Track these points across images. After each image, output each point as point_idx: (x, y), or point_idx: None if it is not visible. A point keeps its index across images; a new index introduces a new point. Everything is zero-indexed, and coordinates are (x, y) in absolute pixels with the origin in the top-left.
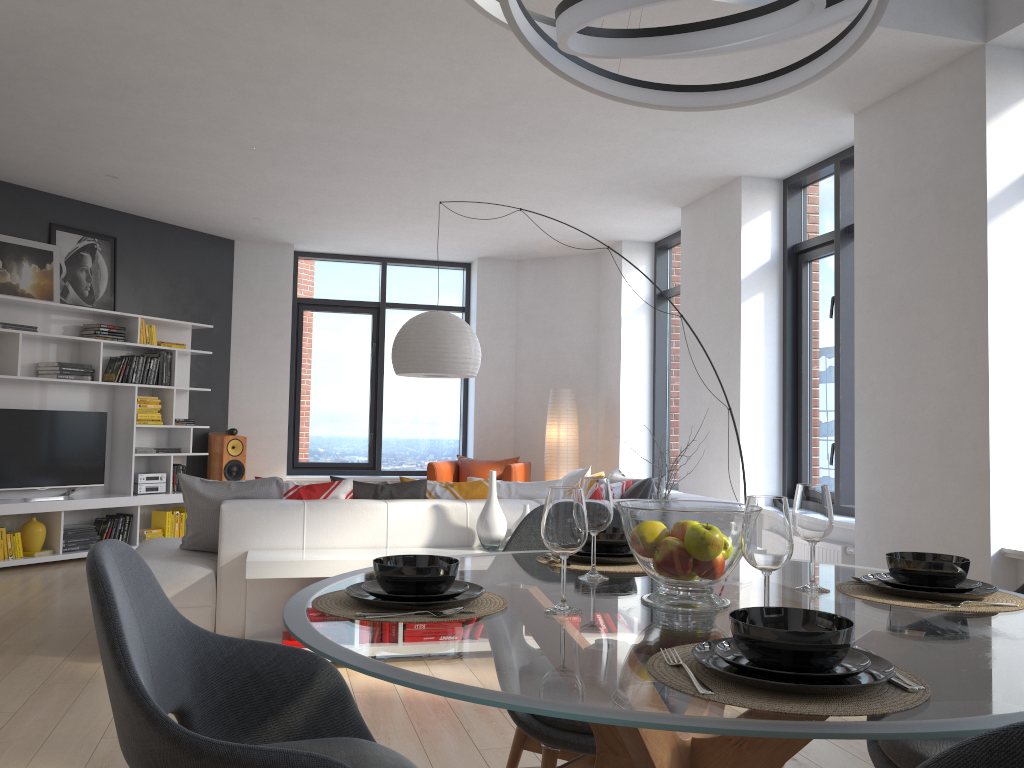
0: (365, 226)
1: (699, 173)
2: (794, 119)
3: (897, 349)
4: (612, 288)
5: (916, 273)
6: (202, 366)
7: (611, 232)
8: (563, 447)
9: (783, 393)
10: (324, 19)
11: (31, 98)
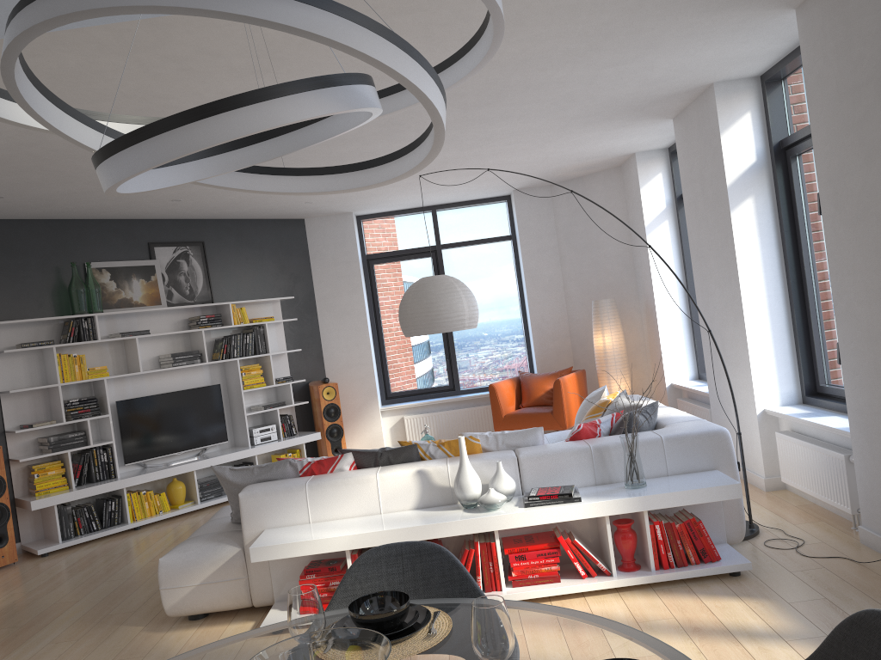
0: (398, 189)
1: (668, 90)
2: (732, 28)
3: (864, 257)
4: (634, 198)
5: (870, 176)
6: (295, 329)
7: (619, 149)
8: (610, 353)
9: (789, 292)
10: (232, 67)
11: (73, 168)
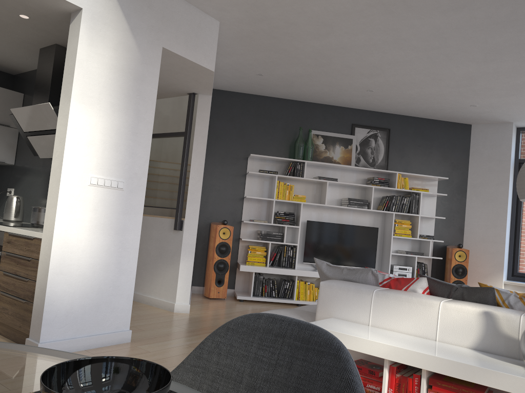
0: None
1: None
2: None
3: None
4: None
5: None
6: (445, 204)
7: None
8: None
9: None
10: None
11: (293, 48)
